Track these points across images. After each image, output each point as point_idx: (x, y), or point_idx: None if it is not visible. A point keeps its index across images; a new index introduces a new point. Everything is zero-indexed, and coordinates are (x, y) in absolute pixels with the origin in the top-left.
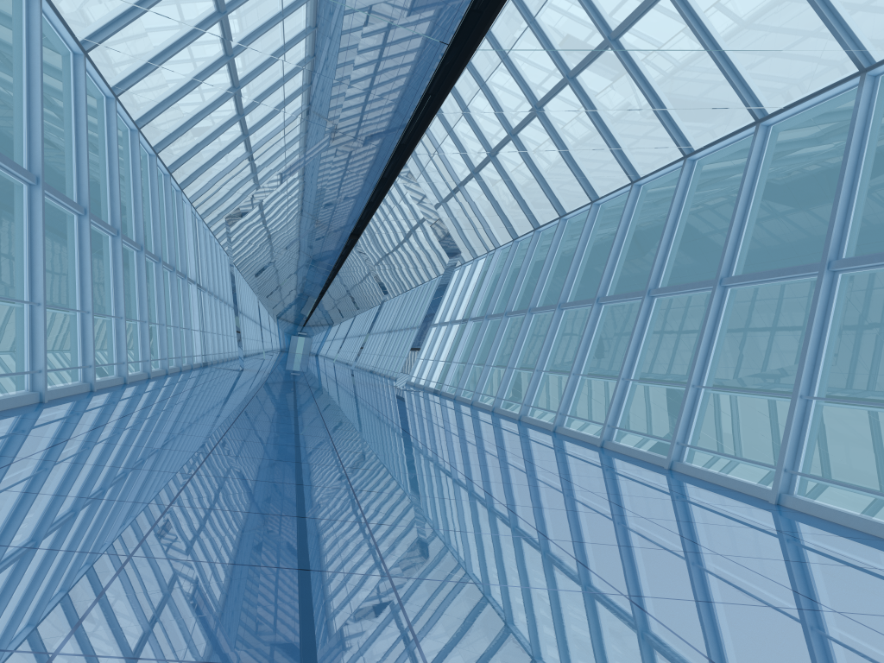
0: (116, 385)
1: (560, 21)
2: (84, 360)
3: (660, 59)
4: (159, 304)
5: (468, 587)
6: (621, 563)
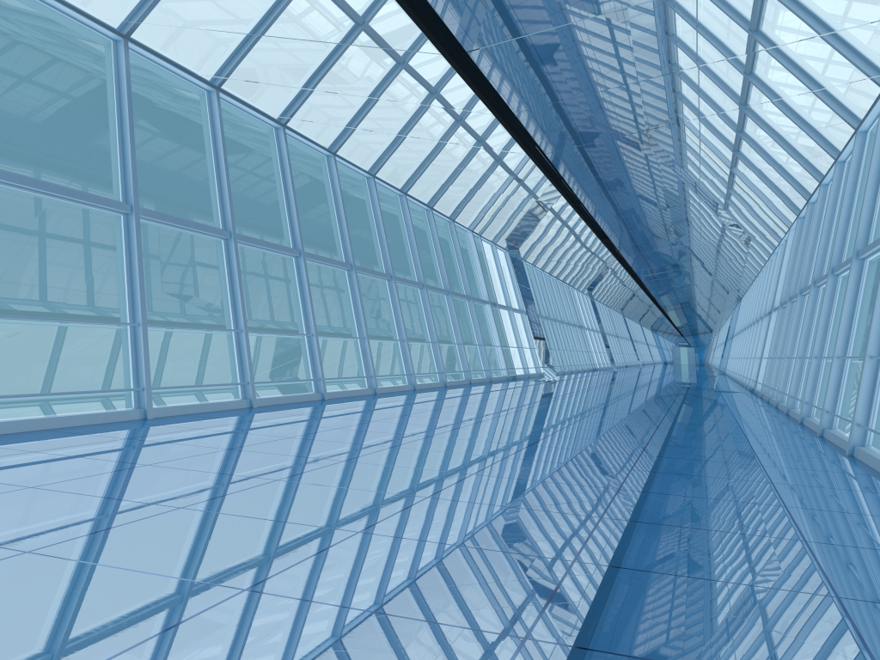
0: (361, 395)
1: (508, 6)
2: (315, 374)
3: (673, 6)
4: (429, 324)
5: (225, 517)
6: (444, 515)
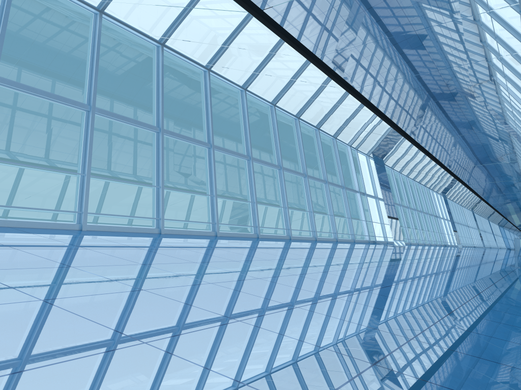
0: (247, 237)
1: None
2: (213, 220)
3: None
4: (308, 200)
5: None
6: (127, 301)
